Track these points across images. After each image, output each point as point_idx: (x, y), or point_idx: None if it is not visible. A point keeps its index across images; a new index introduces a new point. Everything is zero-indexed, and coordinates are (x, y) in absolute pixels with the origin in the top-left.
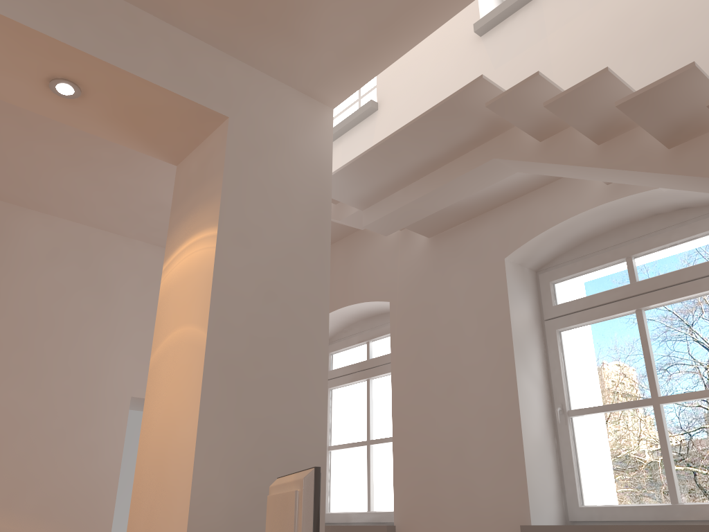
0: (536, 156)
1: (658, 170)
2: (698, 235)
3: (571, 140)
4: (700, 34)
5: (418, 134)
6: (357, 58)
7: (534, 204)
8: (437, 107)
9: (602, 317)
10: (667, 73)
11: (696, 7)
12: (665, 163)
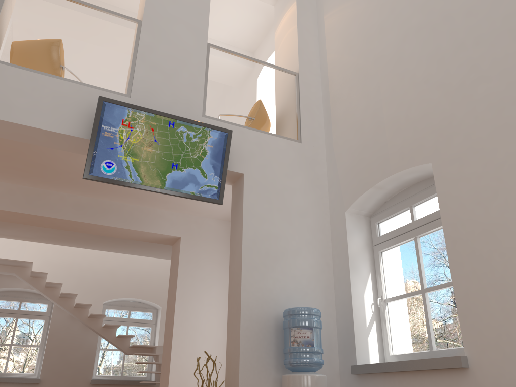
0: (28, 280)
1: (55, 301)
2: (42, 303)
3: (39, 281)
4: (69, 257)
5: (1, 260)
6: (0, 235)
7: (5, 277)
8: (15, 260)
9: (5, 317)
10: (58, 262)
11: (71, 249)
12: (57, 300)
